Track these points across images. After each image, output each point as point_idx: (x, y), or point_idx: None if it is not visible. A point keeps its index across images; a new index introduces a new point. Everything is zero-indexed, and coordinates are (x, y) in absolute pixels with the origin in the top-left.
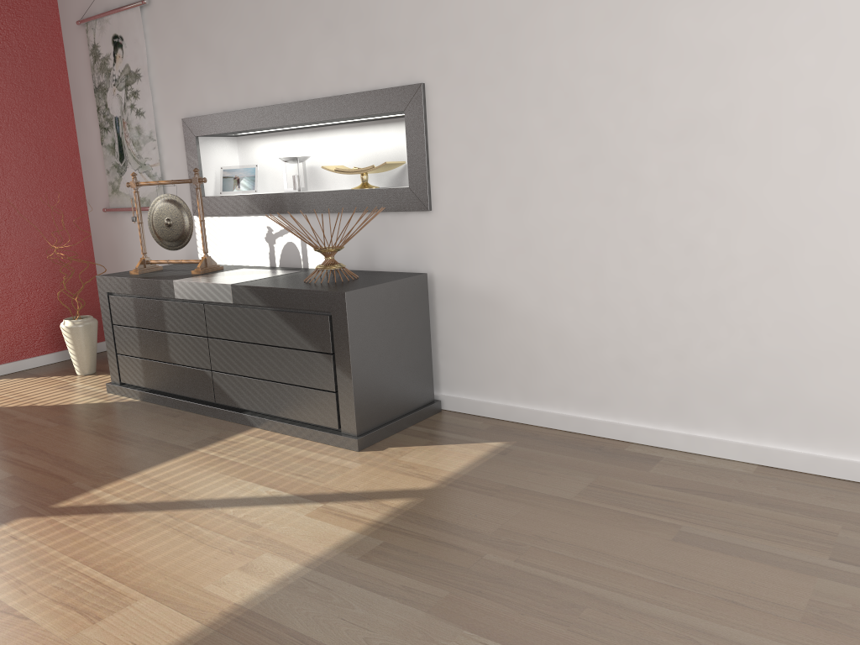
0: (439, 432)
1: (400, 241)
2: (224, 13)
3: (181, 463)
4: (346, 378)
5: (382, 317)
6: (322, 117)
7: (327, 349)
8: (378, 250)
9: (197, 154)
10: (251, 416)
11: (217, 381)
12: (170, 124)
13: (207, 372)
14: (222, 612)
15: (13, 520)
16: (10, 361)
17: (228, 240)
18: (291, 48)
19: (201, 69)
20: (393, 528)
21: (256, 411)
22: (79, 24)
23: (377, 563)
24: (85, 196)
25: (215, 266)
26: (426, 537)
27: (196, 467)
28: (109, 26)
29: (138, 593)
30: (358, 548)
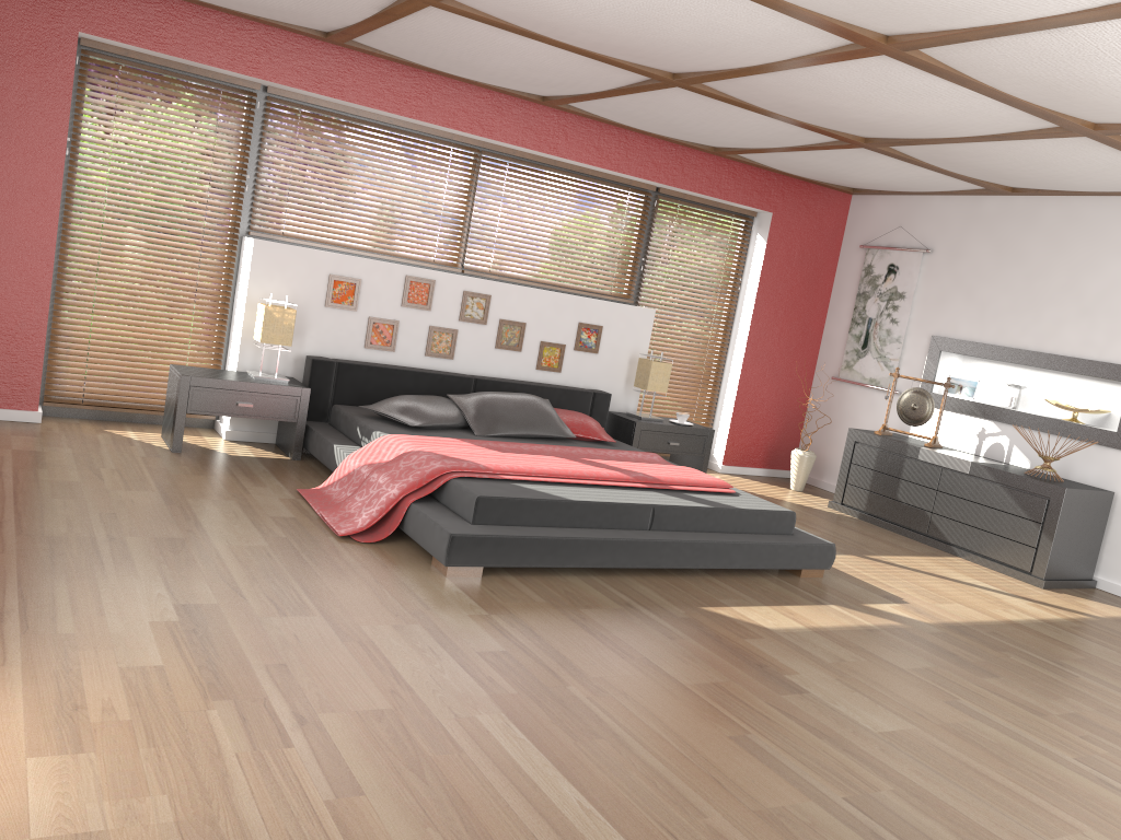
0: (1097, 597)
1: (1096, 465)
2: (996, 278)
3: (923, 559)
4: (1047, 541)
5: (1080, 510)
6: (1058, 368)
7: (1038, 520)
8: (1074, 467)
9: (937, 362)
10: (957, 548)
11: (933, 520)
12: (918, 335)
13: (927, 512)
14: (1004, 619)
15: (848, 554)
16: (739, 466)
17: (942, 427)
18: (1046, 316)
19: (961, 307)
20: (1084, 623)
21: (962, 546)
22: (861, 247)
23: (1081, 631)
24: (816, 363)
25: (938, 444)
26: (1106, 632)
27: (936, 564)
28: (889, 257)
29: (952, 601)
30: (1066, 623)
